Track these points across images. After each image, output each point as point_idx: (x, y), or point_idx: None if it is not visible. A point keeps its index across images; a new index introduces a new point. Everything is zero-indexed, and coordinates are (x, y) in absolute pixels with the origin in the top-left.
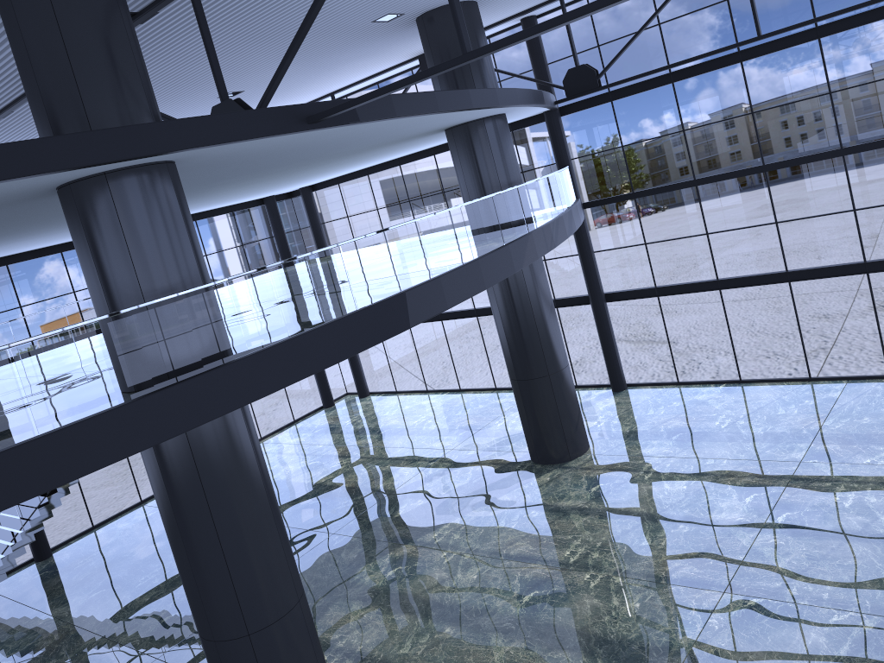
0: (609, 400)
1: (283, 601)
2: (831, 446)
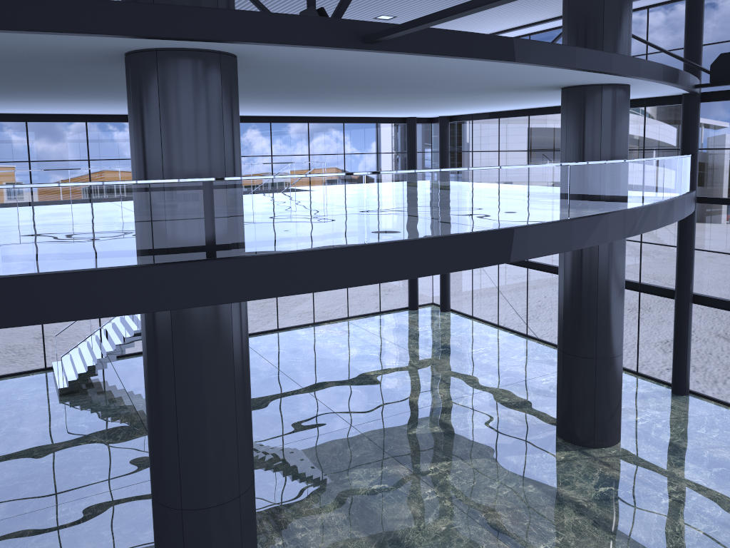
0: (663, 401)
1: (221, 492)
2: None
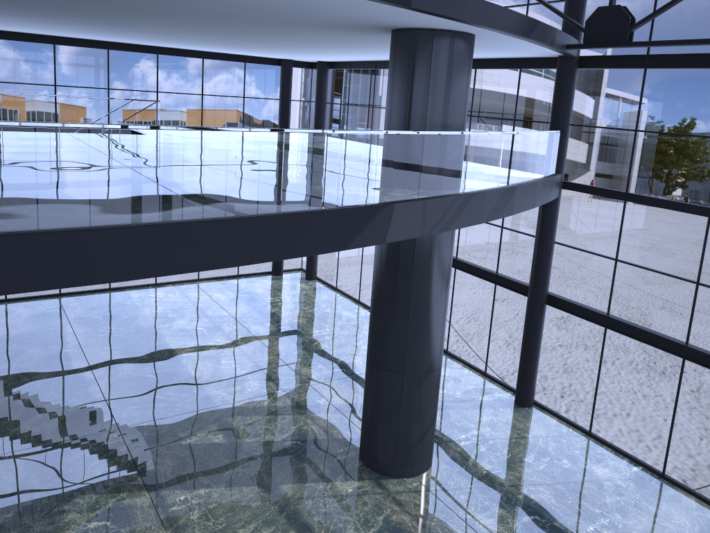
0: (501, 413)
1: None
2: None
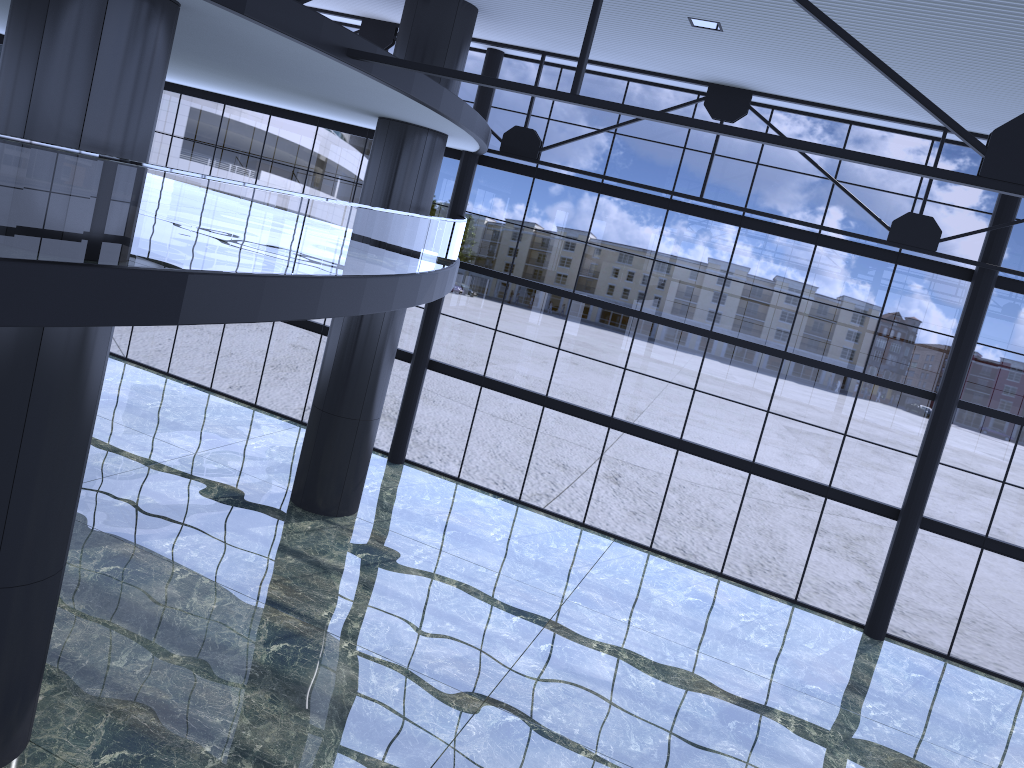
0: (384, 469)
1: (50, 562)
2: (595, 595)
